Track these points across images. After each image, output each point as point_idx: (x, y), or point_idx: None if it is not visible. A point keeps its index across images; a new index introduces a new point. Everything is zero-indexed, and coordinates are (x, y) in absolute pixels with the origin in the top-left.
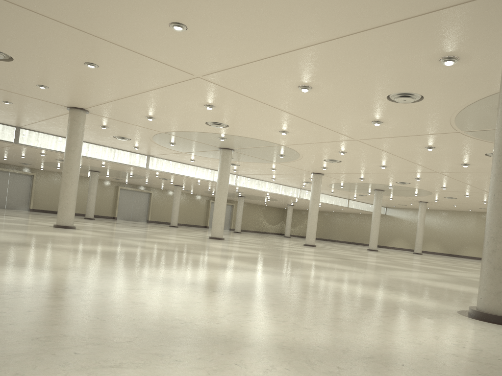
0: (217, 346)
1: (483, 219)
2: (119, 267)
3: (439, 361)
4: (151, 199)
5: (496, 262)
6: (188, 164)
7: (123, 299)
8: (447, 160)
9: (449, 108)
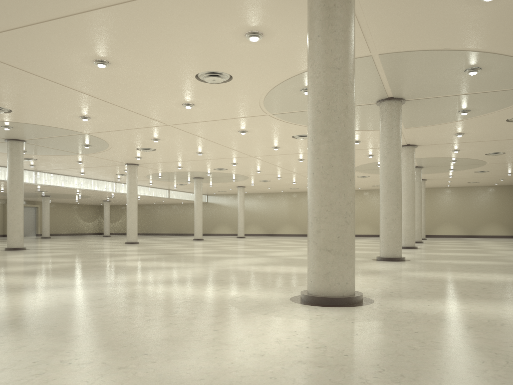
0: None
1: (293, 198)
2: None
3: (288, 378)
4: None
5: (321, 243)
6: None
7: None
8: (260, 144)
9: (257, 90)
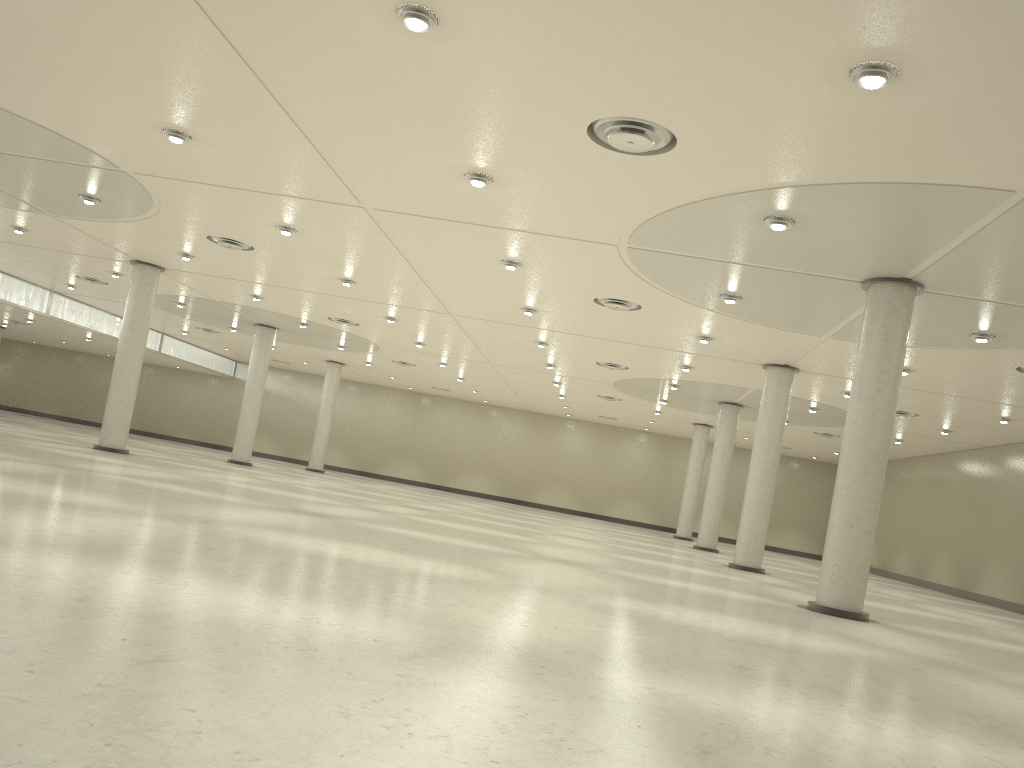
0: None
1: (428, 407)
2: None
3: None
4: None
5: None
6: None
7: None
8: (506, 296)
9: (680, 191)
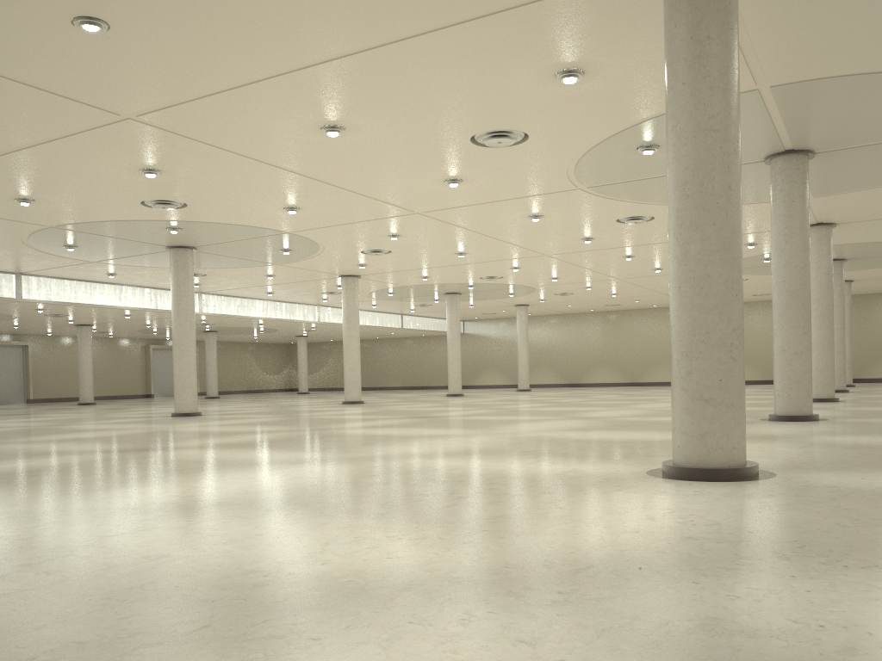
0: (357, 601)
1: (611, 321)
2: (58, 497)
3: (680, 552)
4: (30, 357)
5: (694, 389)
6: (104, 283)
7: (123, 555)
8: (561, 235)
9: (566, 152)
